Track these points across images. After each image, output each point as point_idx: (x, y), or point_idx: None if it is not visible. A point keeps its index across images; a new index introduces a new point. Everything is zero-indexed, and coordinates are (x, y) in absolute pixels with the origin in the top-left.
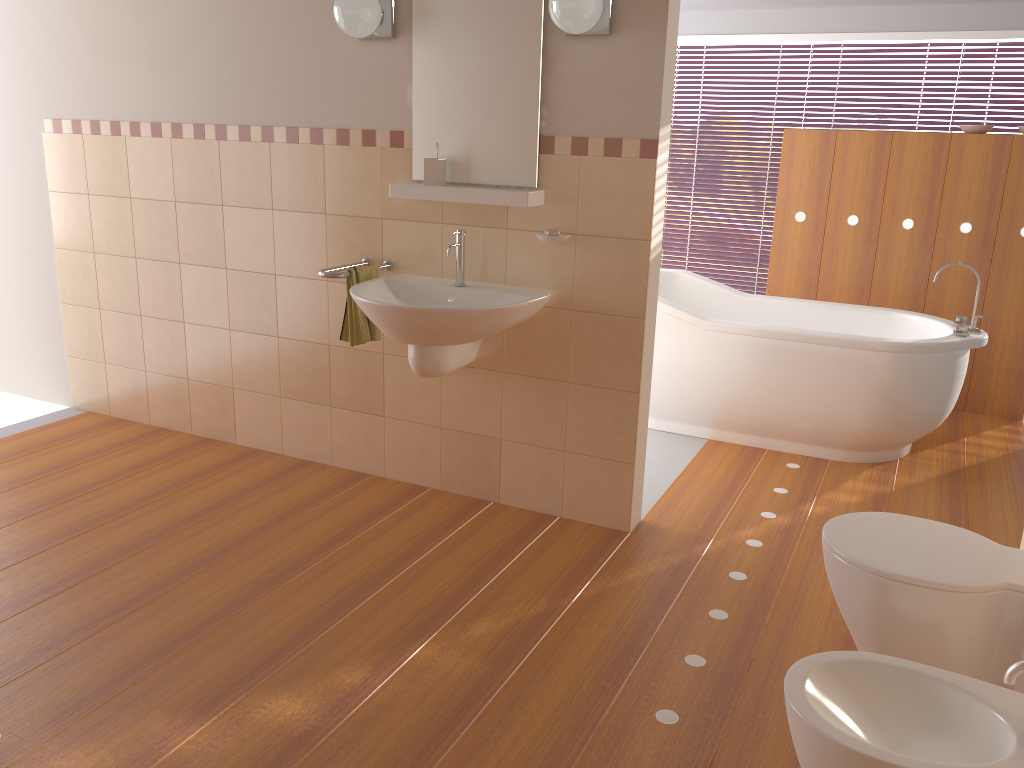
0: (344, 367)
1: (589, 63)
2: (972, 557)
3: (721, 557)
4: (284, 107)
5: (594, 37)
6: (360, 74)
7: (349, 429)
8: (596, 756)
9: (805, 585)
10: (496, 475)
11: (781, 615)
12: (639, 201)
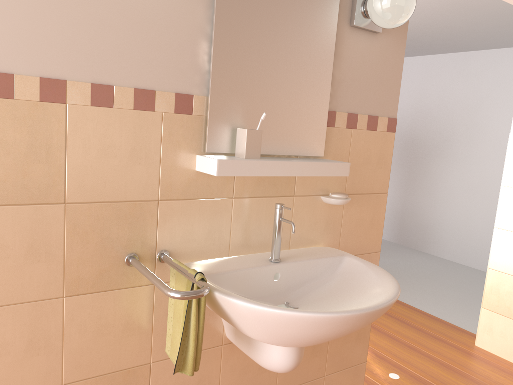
0: None
1: (362, 53)
2: None
3: None
4: None
5: (367, 32)
6: (134, 14)
7: None
8: None
9: None
10: None
11: None
12: (384, 164)
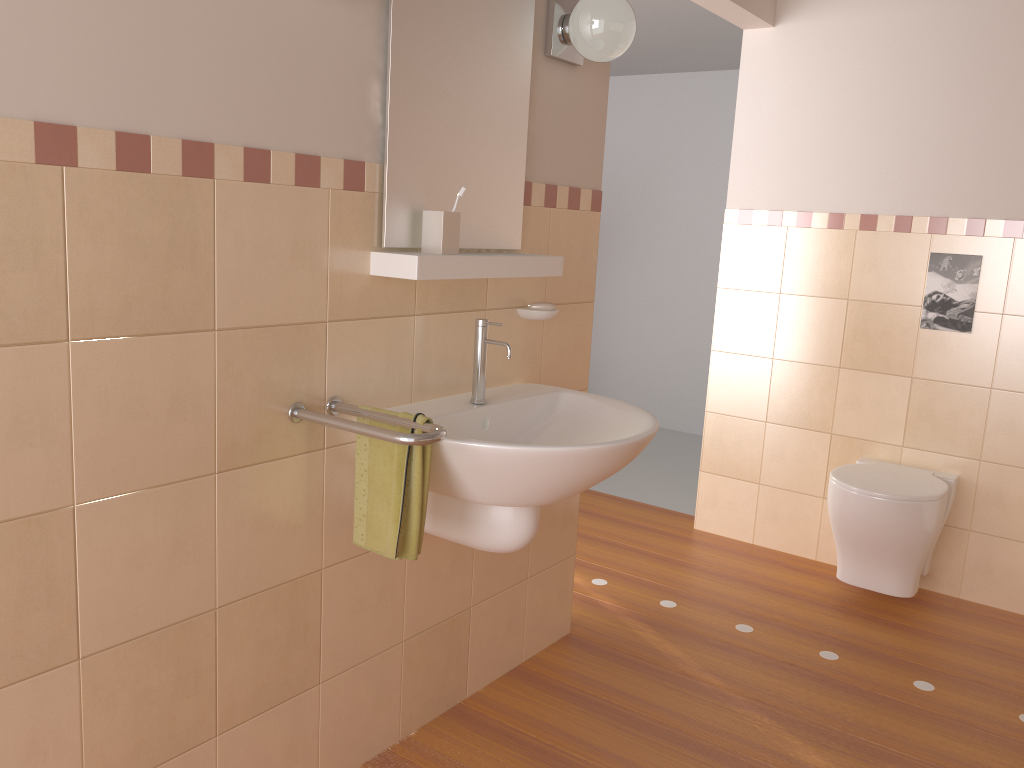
0: (248, 636)
1: (560, 95)
2: (898, 472)
3: (630, 601)
4: (109, 80)
5: (564, 64)
6: (293, 42)
7: (255, 754)
8: (1002, 728)
9: (682, 582)
10: (464, 661)
11: (738, 604)
12: (589, 259)
